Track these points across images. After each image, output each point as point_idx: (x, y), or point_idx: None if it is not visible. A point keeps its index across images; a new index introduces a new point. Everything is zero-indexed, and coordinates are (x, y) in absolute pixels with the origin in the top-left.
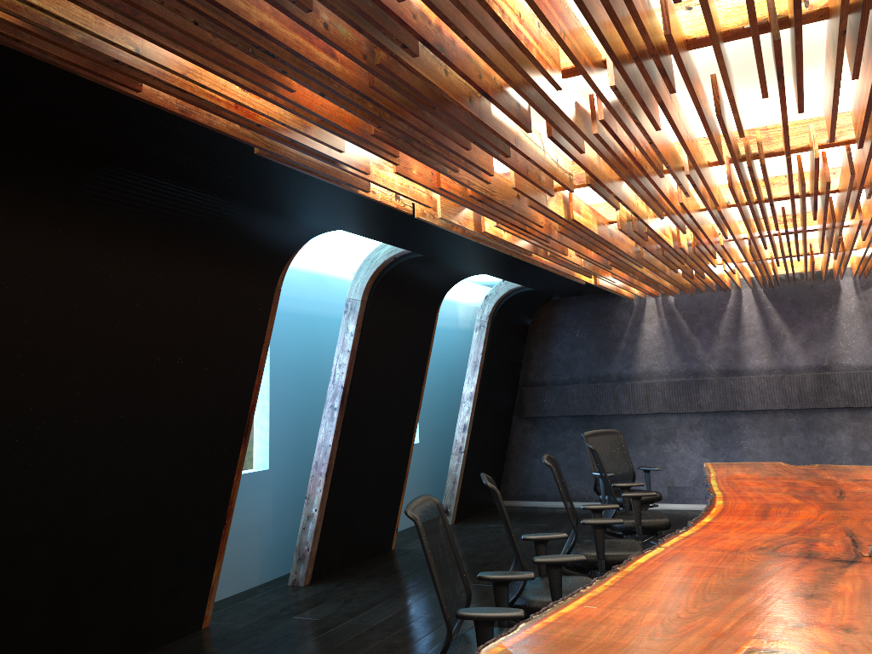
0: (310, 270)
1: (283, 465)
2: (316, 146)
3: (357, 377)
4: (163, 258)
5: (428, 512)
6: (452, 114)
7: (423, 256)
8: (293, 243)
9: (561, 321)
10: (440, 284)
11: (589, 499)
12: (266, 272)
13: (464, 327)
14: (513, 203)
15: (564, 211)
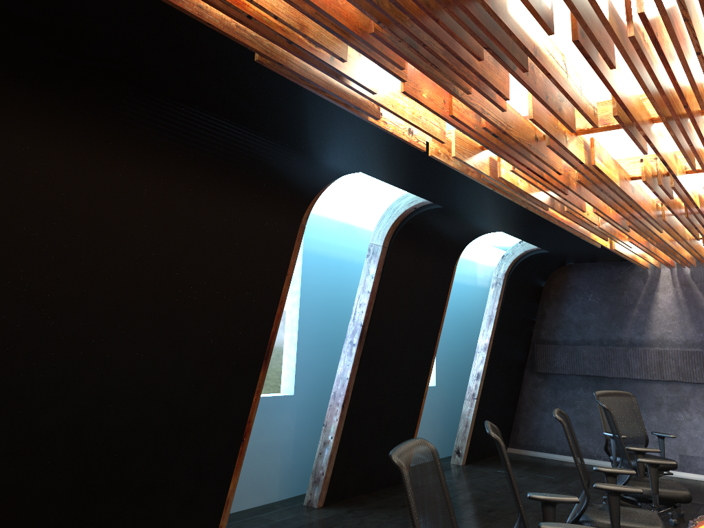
0: (341, 219)
1: (307, 392)
2: (316, 53)
3: (375, 317)
4: (192, 184)
5: (419, 458)
6: (460, 0)
7: (442, 208)
8: (316, 183)
9: (574, 285)
10: (459, 239)
11: (597, 457)
12: (291, 208)
13: (482, 285)
14: (531, 143)
15: (584, 157)
